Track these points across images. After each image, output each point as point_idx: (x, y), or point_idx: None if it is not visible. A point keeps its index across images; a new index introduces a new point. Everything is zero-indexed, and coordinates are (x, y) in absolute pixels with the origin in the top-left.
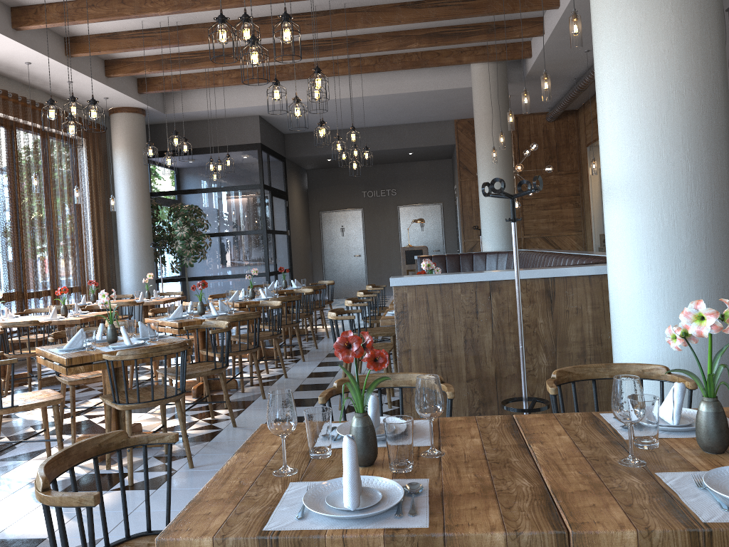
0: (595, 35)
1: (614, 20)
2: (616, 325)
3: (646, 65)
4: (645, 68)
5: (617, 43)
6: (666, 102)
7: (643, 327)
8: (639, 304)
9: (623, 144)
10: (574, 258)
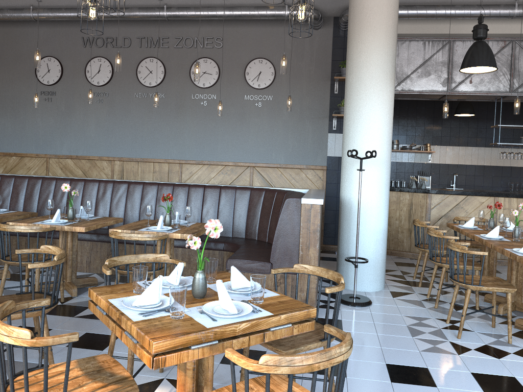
0: (372, 93)
1: (385, 93)
2: (368, 218)
3: (391, 115)
4: (391, 117)
5: (385, 102)
6: (391, 132)
7: (382, 217)
8: (382, 208)
9: (383, 144)
10: (176, 185)
